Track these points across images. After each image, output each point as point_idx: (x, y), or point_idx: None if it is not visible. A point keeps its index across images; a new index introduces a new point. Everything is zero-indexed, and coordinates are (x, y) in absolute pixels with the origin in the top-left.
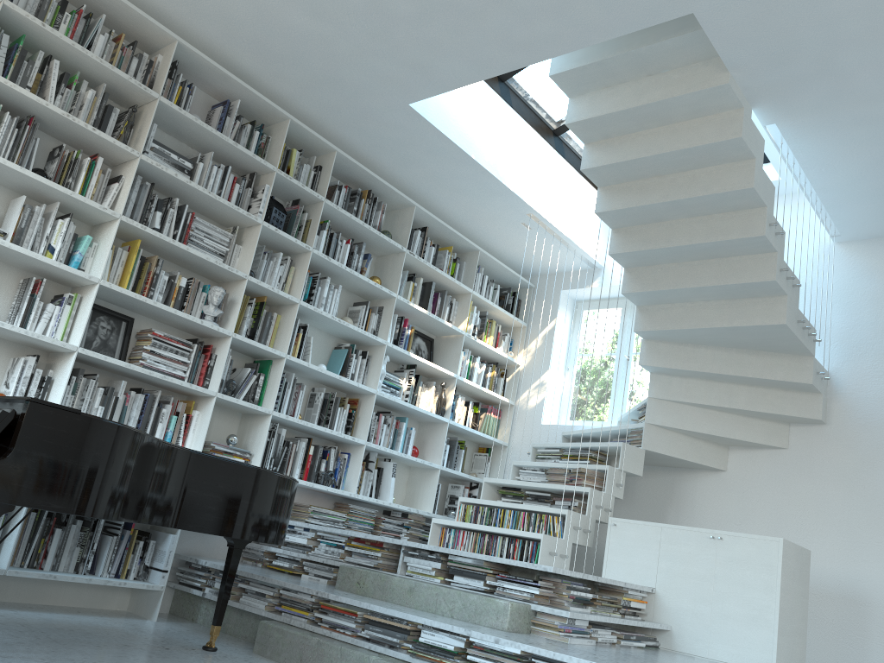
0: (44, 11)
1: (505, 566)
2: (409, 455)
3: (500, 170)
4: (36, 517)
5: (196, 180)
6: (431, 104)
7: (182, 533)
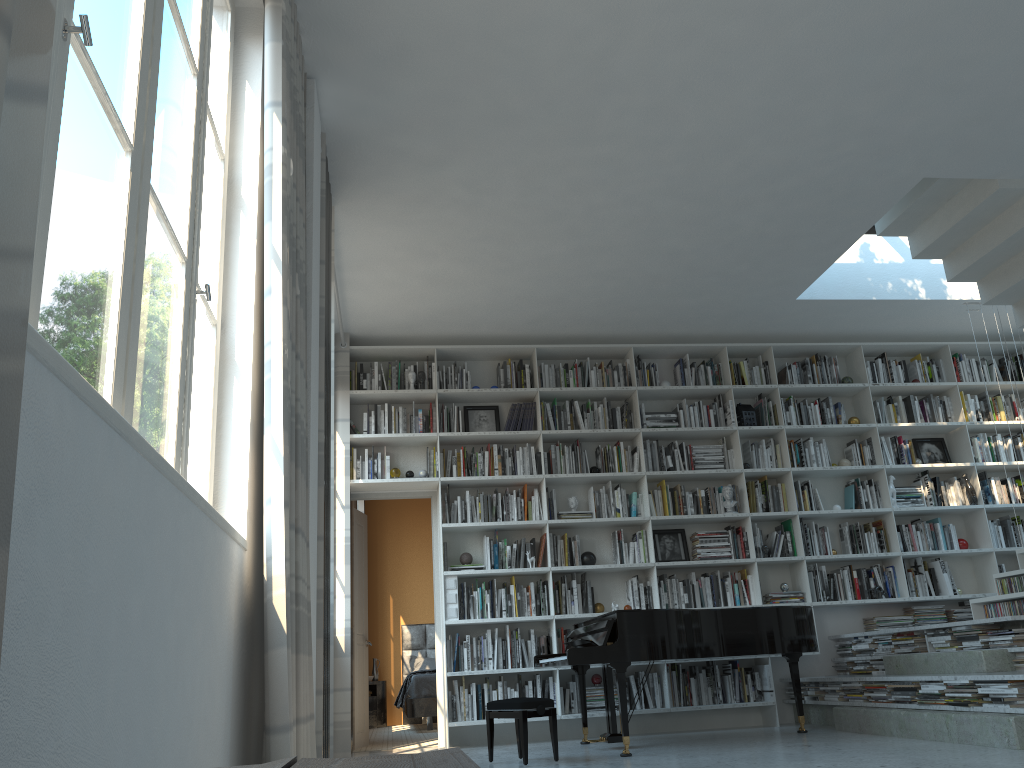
0: (558, 378)
1: (997, 624)
2: (956, 548)
3: (907, 291)
4: (676, 673)
5: (682, 423)
6: (814, 285)
7: (780, 663)
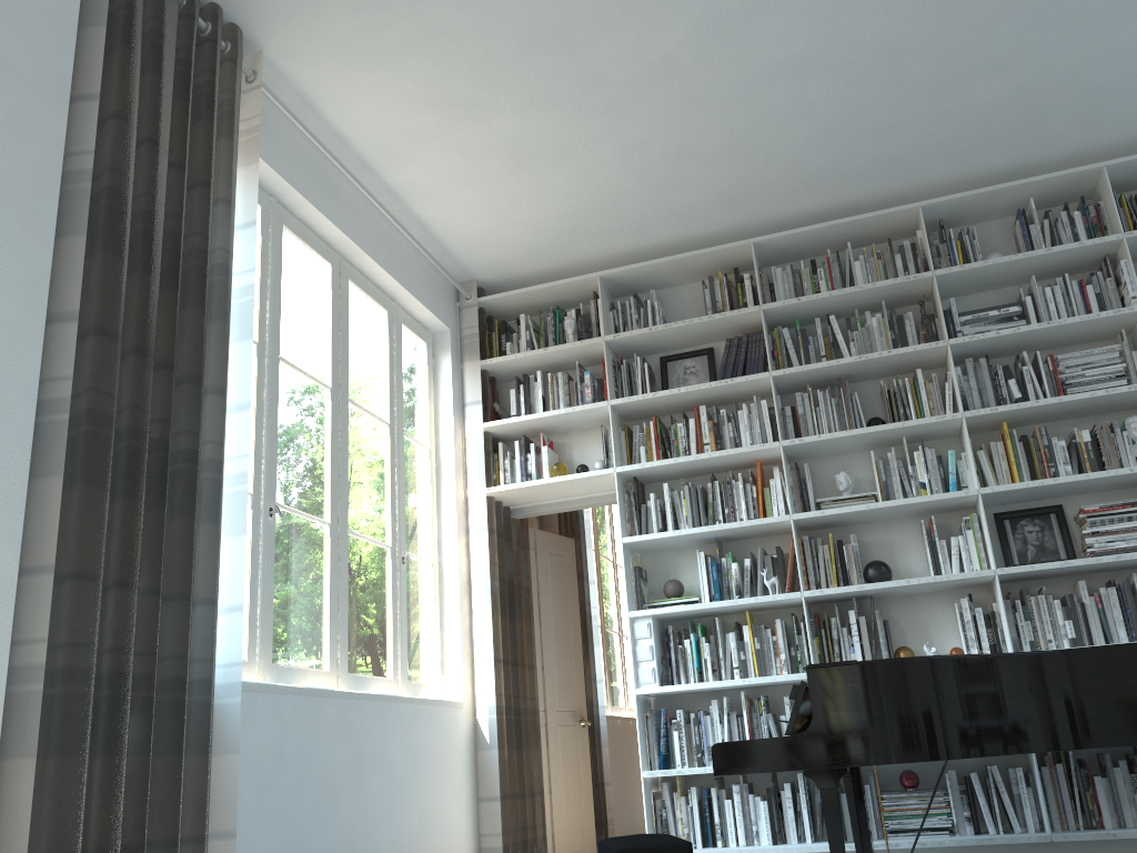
0: (798, 285)
1: None
2: None
3: None
4: (1063, 768)
5: (1031, 319)
6: None
7: None
